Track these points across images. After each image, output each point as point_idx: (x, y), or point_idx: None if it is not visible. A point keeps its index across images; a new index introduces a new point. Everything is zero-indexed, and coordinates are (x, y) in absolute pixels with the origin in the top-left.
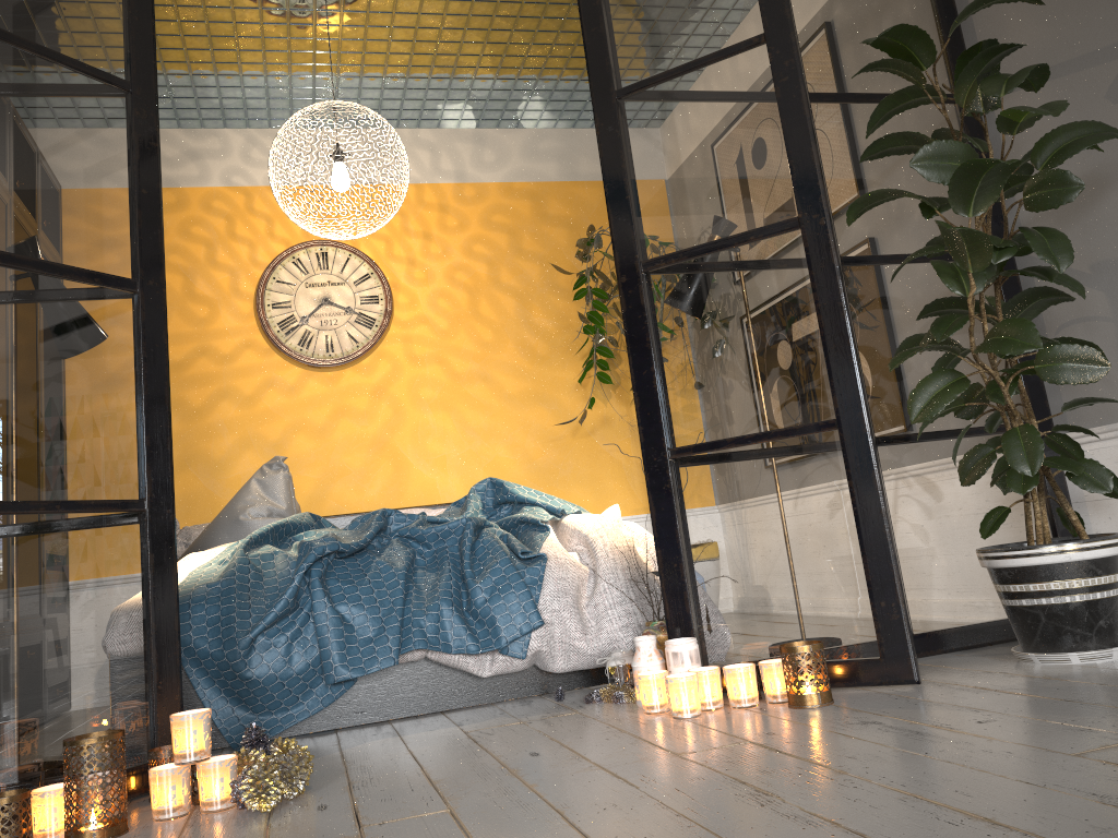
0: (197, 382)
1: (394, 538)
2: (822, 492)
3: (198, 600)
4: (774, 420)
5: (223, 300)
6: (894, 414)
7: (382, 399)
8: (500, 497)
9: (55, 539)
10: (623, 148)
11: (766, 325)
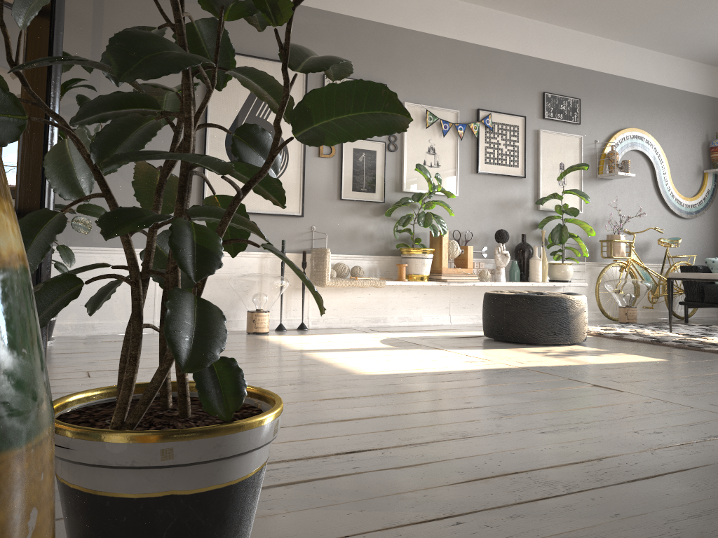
0: None
1: None
2: None
3: None
4: None
5: None
6: None
7: None
8: None
9: None
10: None
11: None
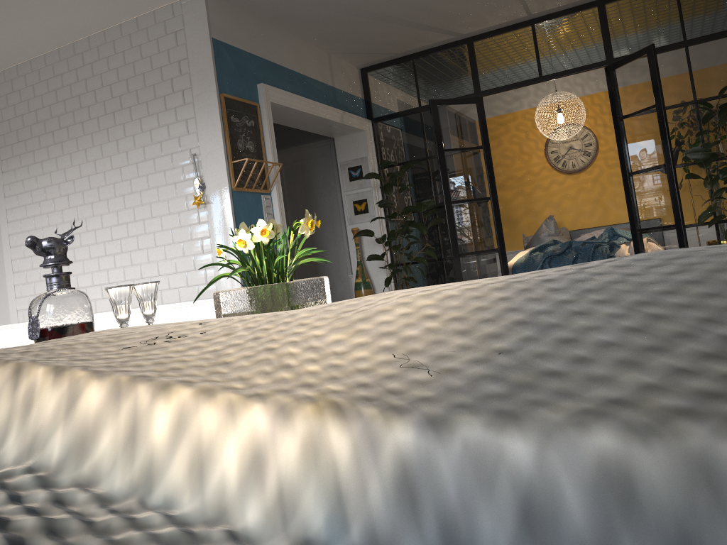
0: (527, 184)
1: (573, 249)
2: (673, 244)
3: (518, 267)
4: (661, 223)
5: (533, 152)
6: (726, 212)
7: (596, 183)
8: (613, 233)
9: (480, 258)
10: (622, 137)
11: (658, 195)
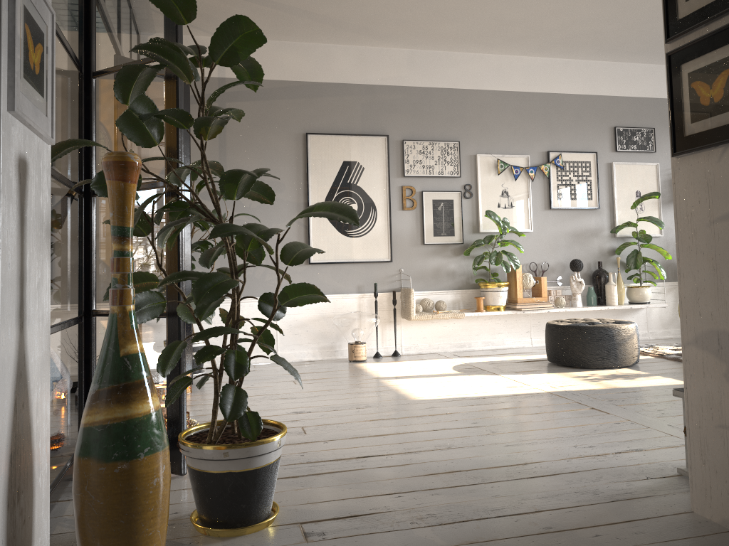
0: None
1: None
2: None
3: None
4: None
5: None
6: None
7: None
8: None
9: None
10: None
11: None
